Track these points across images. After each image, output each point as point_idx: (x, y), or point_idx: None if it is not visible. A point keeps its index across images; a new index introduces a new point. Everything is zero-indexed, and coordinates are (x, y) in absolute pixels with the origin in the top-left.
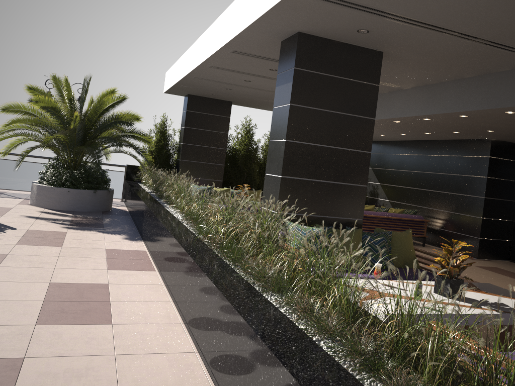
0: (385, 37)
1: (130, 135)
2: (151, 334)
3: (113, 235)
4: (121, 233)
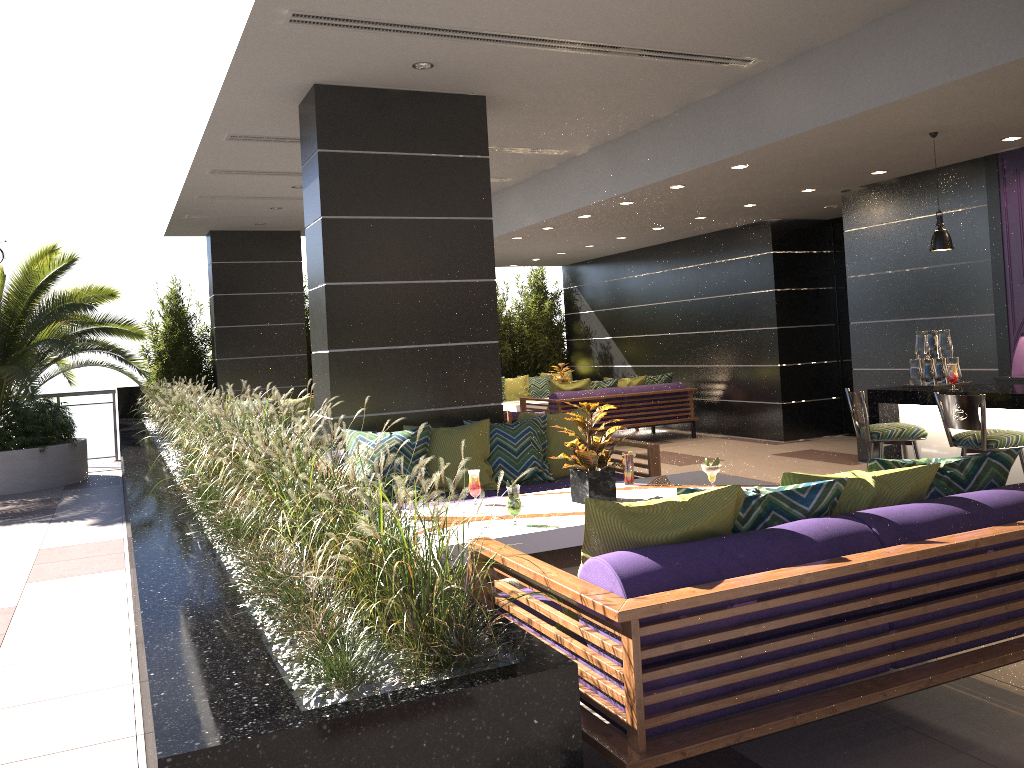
0: (470, 70)
1: (100, 328)
2: (61, 671)
3: (68, 524)
4: (88, 517)
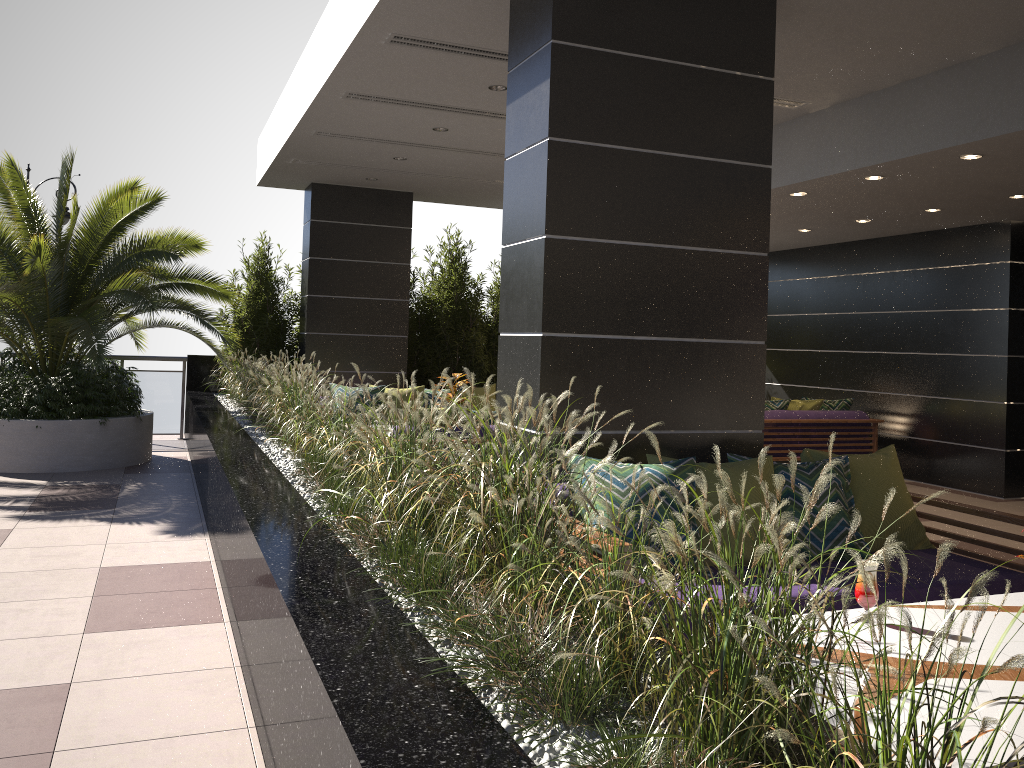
0: None
1: (181, 284)
2: None
3: (135, 527)
4: (158, 518)
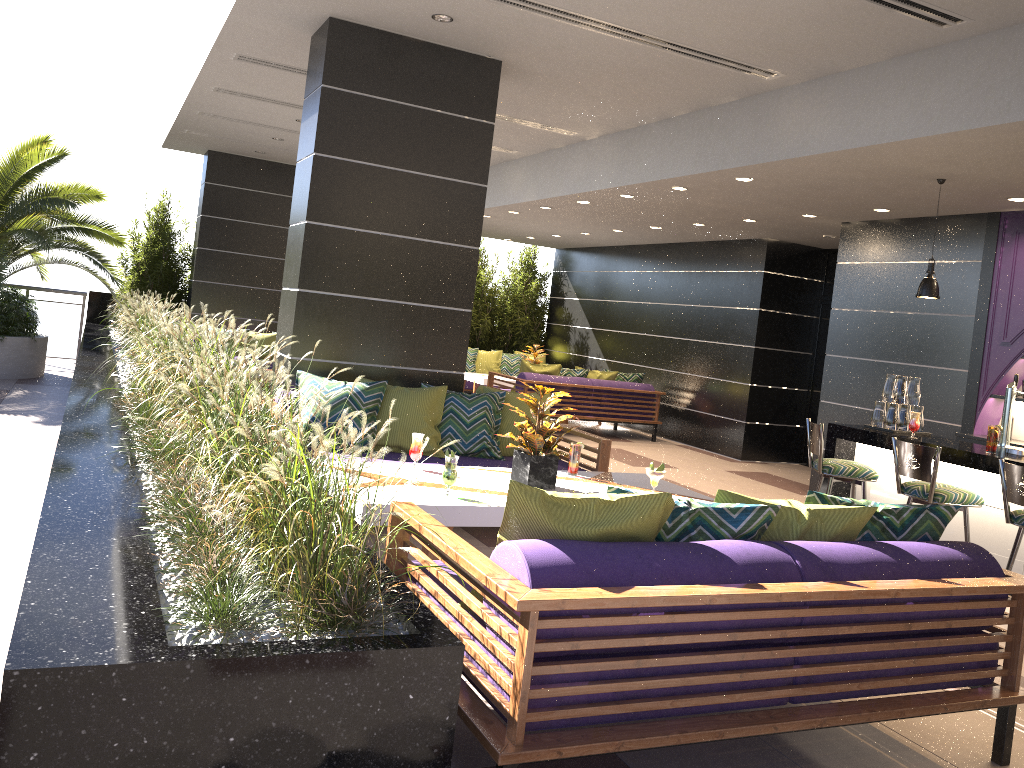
0: (490, 32)
1: (80, 228)
2: None
3: (11, 417)
4: (33, 414)
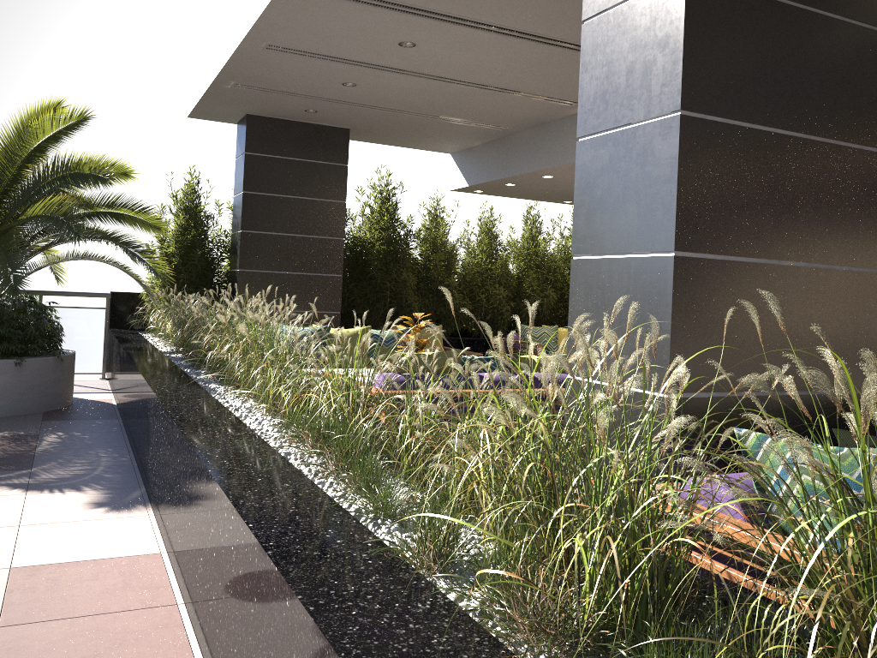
0: None
1: (108, 213)
2: None
3: (57, 498)
4: (86, 483)
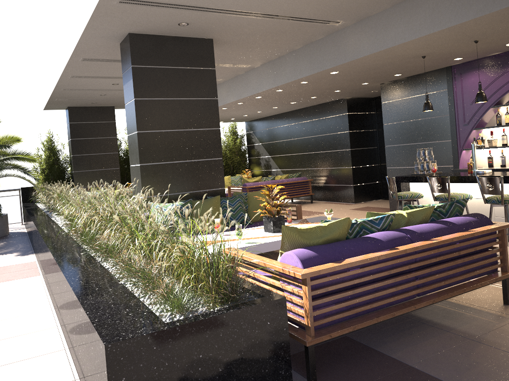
0: (206, 26)
1: (13, 157)
2: (19, 323)
3: (4, 255)
4: (14, 252)
